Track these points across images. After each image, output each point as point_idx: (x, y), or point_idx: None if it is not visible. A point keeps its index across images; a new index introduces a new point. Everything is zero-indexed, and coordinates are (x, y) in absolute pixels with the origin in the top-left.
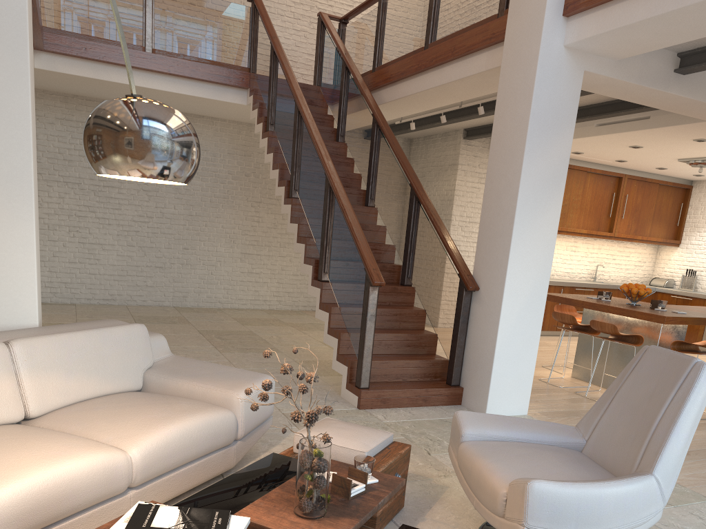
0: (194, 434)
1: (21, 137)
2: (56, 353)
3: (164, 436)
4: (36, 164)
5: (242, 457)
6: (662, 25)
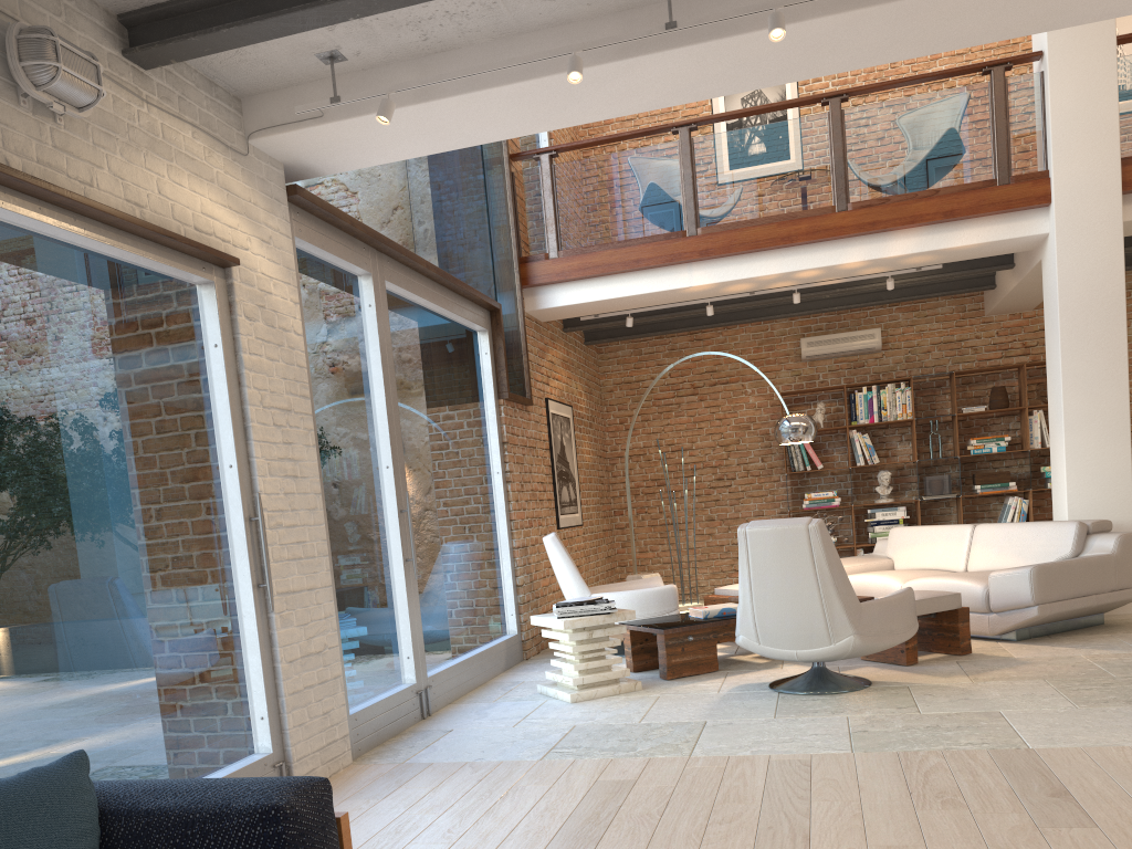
0: (940, 588)
1: (1059, 386)
2: (995, 535)
3: (921, 581)
4: (1126, 393)
5: (1000, 630)
6: (1073, 11)
